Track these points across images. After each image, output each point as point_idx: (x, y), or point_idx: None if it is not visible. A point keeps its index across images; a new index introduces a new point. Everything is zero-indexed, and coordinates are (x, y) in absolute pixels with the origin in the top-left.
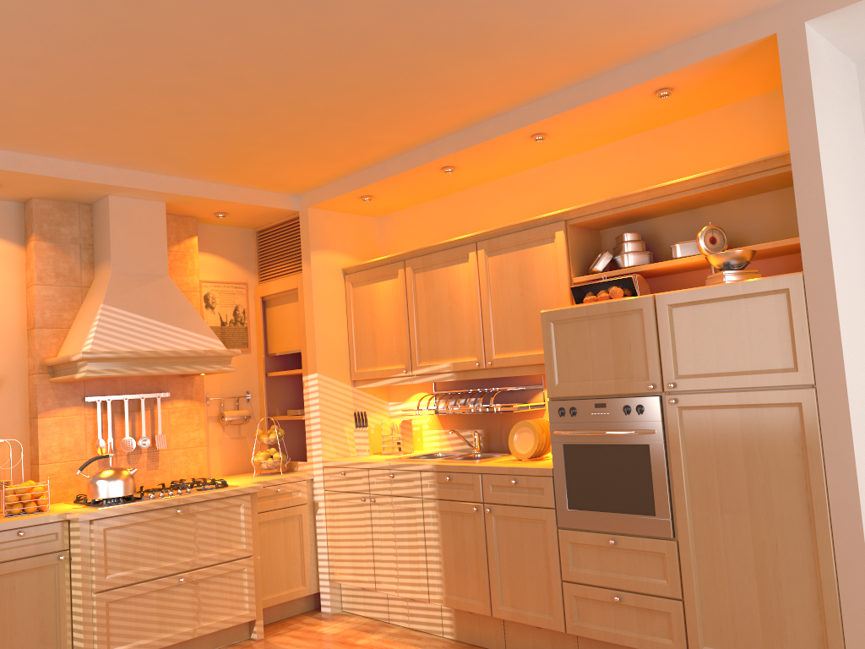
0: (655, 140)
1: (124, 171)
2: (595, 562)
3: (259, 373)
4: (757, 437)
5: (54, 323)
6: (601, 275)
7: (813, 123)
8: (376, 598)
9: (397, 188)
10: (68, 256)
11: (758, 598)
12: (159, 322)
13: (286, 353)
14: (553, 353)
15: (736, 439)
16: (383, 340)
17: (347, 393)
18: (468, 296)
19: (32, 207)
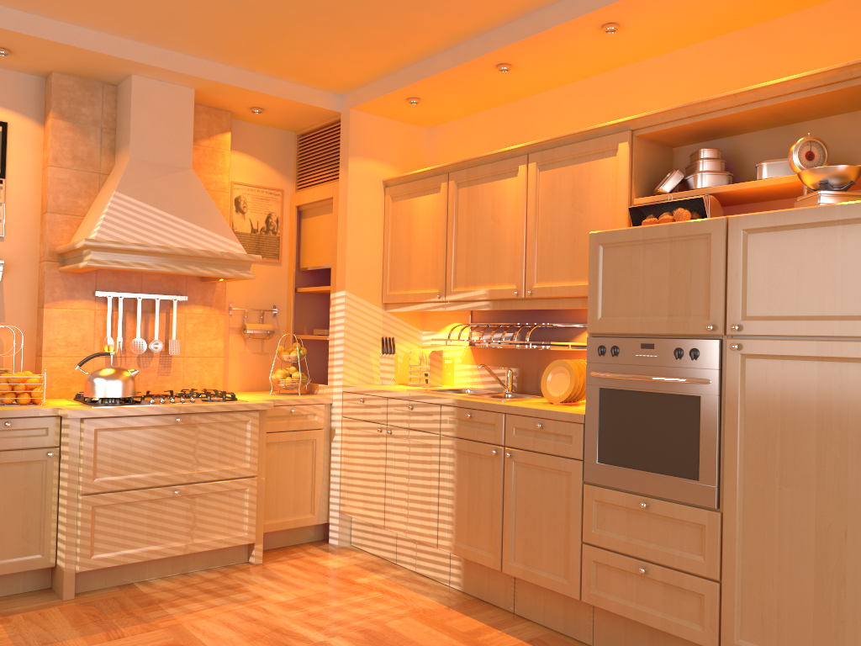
0: (752, 40)
1: (147, 47)
2: (621, 526)
3: (289, 287)
4: (837, 398)
5: (68, 209)
6: (667, 196)
7: None
8: (385, 536)
9: (447, 90)
10: (88, 139)
11: (813, 592)
12: (175, 217)
13: (317, 268)
14: (599, 282)
15: (809, 398)
16: (418, 260)
17: (377, 316)
18: (513, 215)
19: (51, 82)
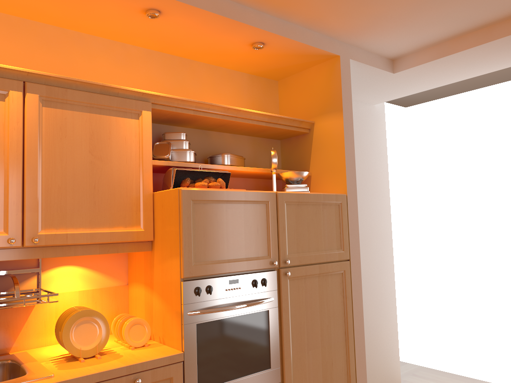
0: (181, 66)
1: None
2: None
3: None
4: (325, 294)
5: None
6: (179, 163)
7: (351, 114)
8: None
9: None
10: None
11: None
12: None
13: None
14: (192, 232)
15: (316, 296)
16: None
17: None
18: None
19: None
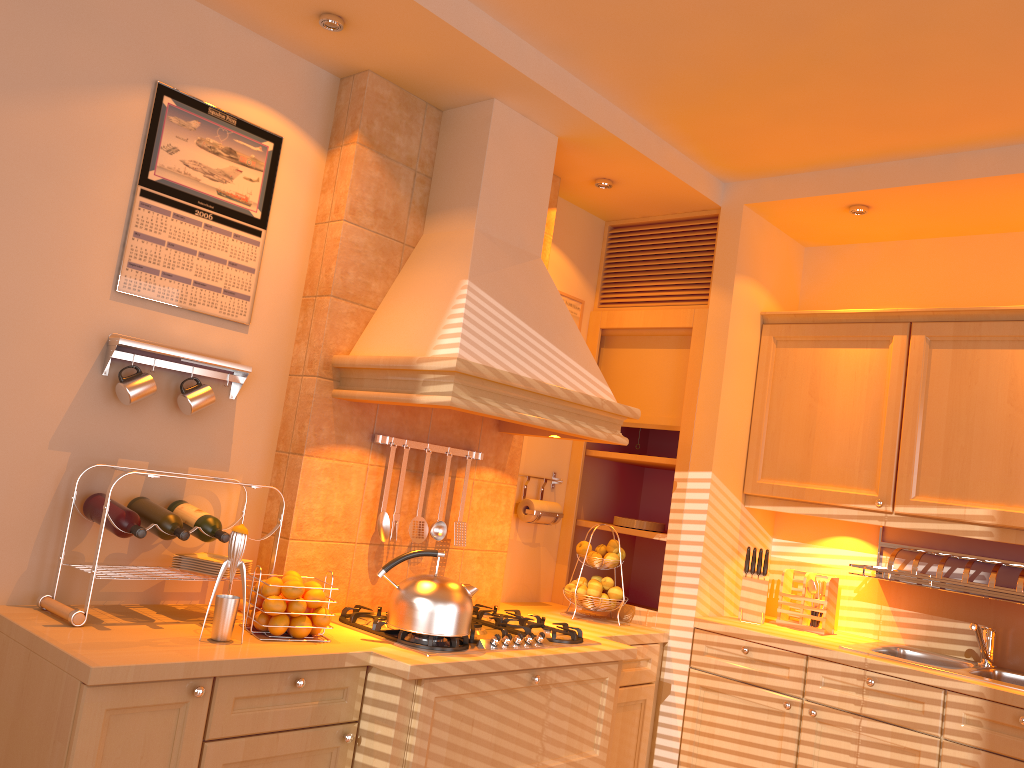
0: None
1: (546, 62)
2: None
3: (574, 446)
4: None
5: (356, 294)
6: None
7: None
8: None
9: (929, 204)
10: (396, 186)
11: None
12: (537, 334)
13: (633, 426)
14: None
15: None
16: (831, 442)
17: (735, 512)
18: None
19: (365, 86)
